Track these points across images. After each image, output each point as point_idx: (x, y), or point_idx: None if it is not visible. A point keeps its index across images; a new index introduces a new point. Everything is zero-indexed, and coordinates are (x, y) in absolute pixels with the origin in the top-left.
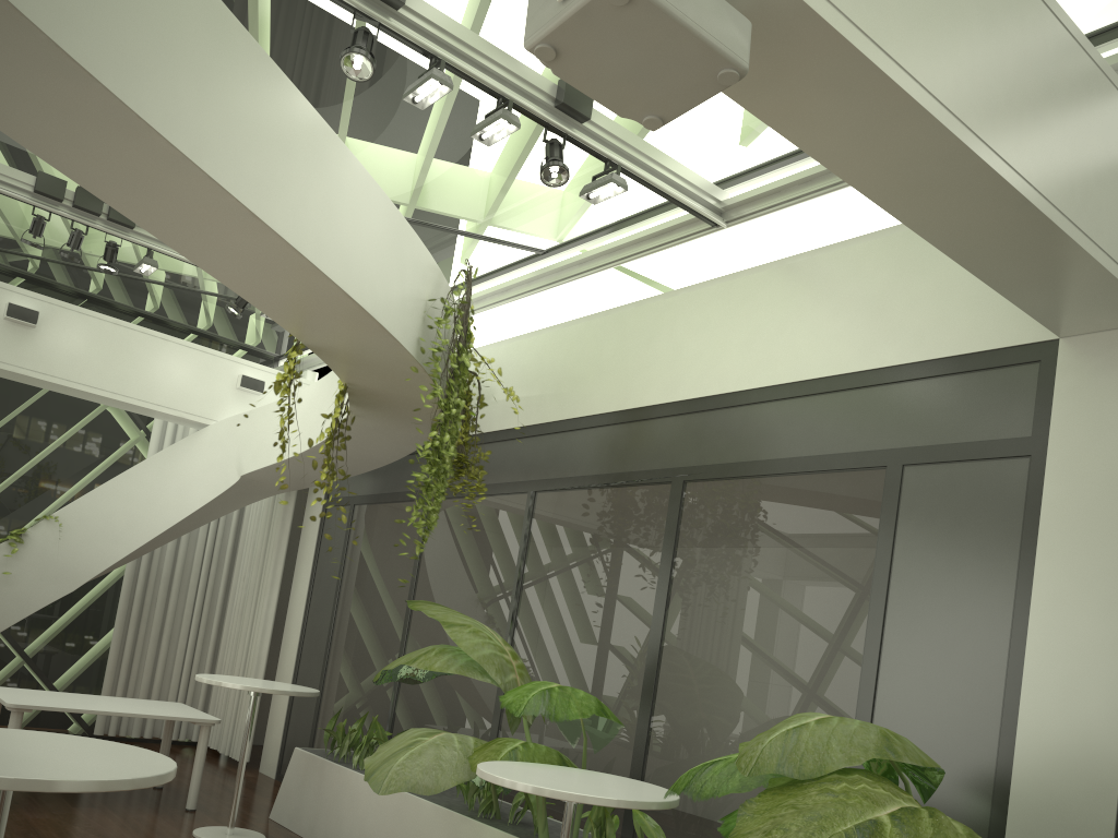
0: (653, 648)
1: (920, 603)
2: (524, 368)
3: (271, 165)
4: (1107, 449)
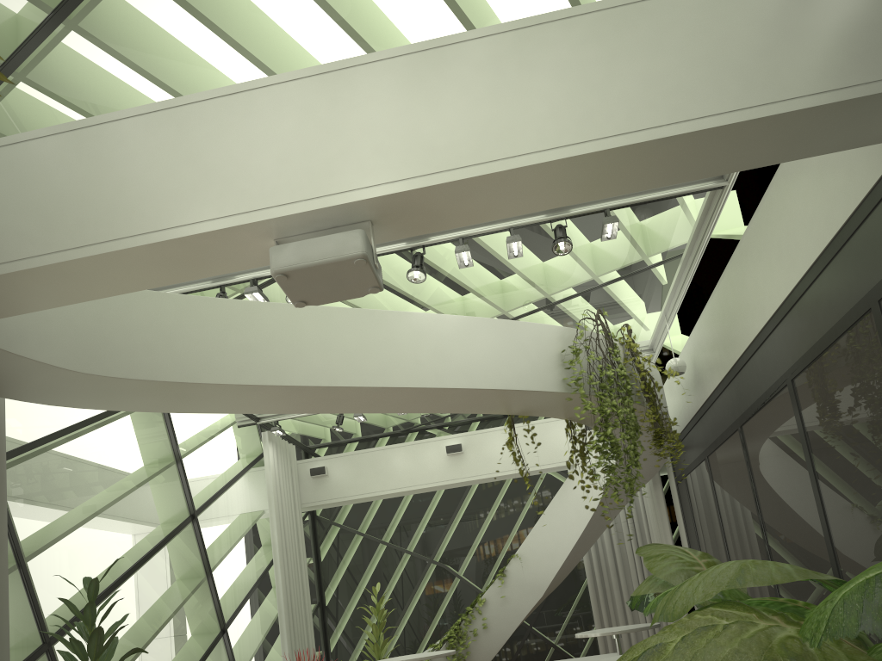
0: (823, 523)
1: None
2: (707, 339)
3: (384, 357)
4: None
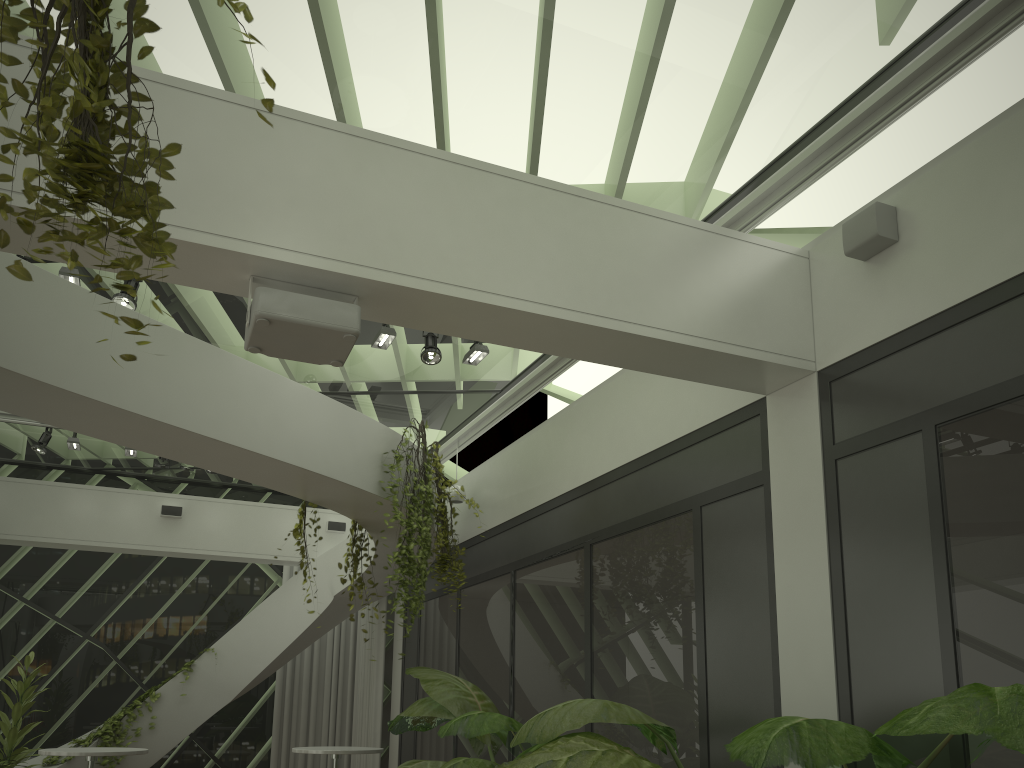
0: (587, 676)
1: (722, 608)
2: (499, 478)
3: (223, 406)
4: (799, 470)
